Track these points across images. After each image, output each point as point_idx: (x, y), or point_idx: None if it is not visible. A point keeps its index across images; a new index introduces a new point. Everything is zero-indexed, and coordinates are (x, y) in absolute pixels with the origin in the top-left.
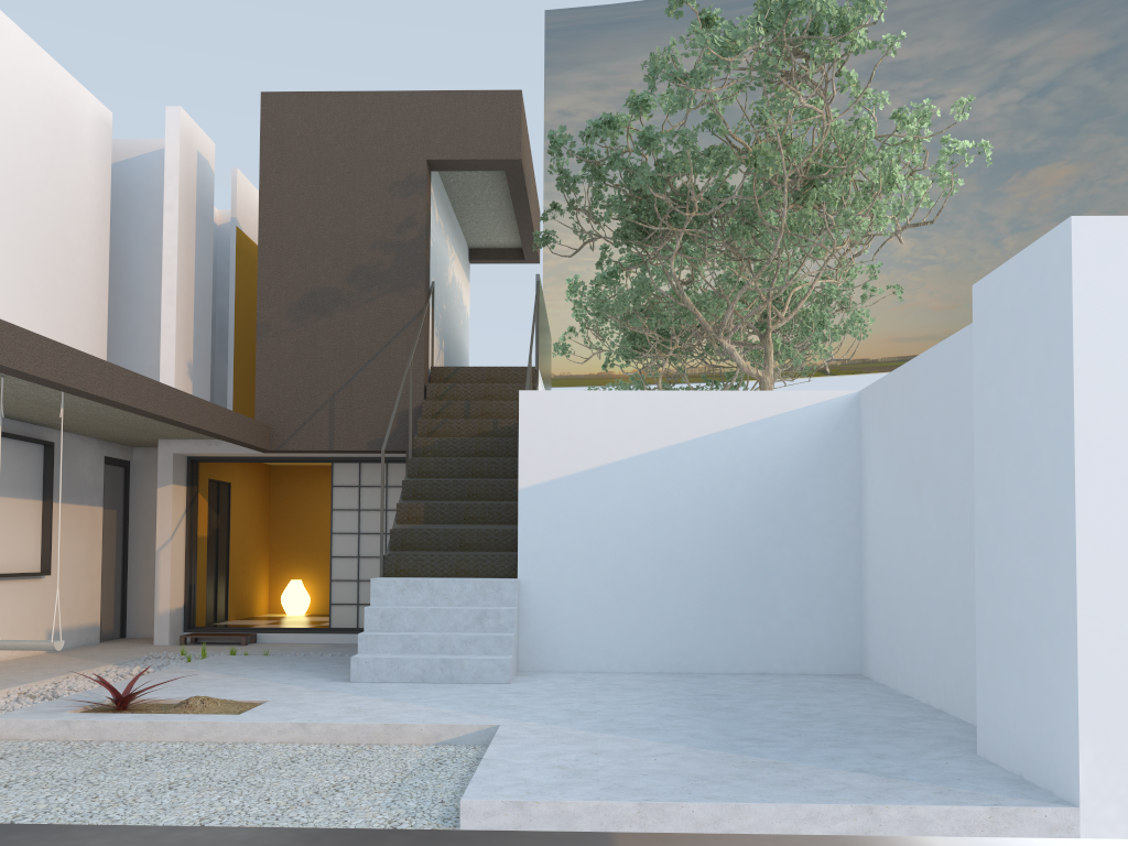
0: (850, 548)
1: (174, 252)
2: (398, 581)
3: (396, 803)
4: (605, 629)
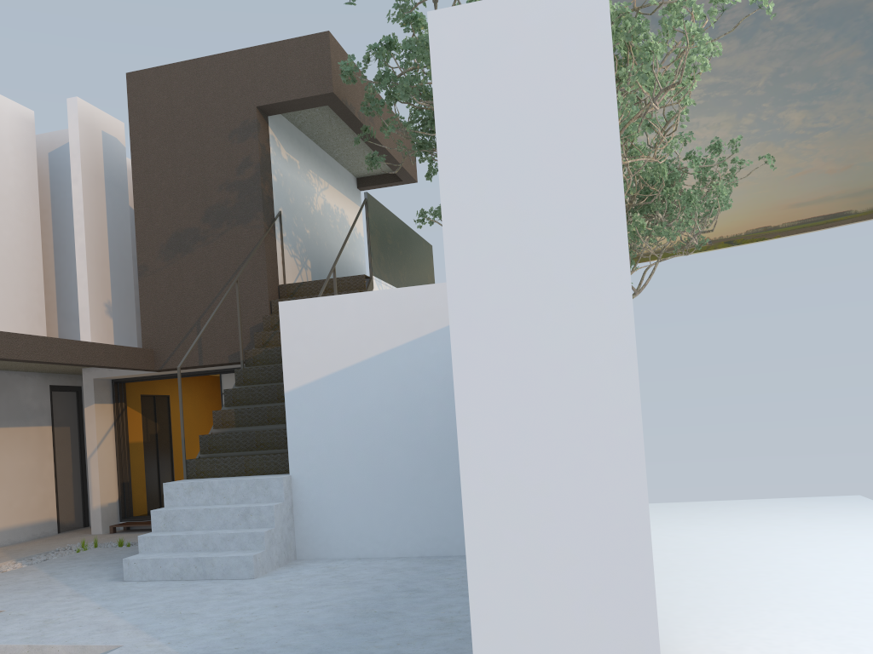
0: None
1: (81, 216)
2: (184, 484)
3: None
4: (369, 517)
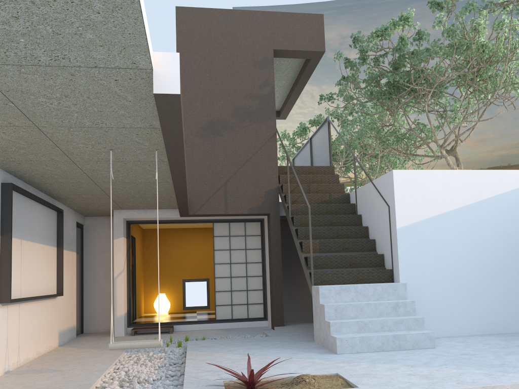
0: None
1: None
2: (336, 287)
3: None
4: (451, 310)
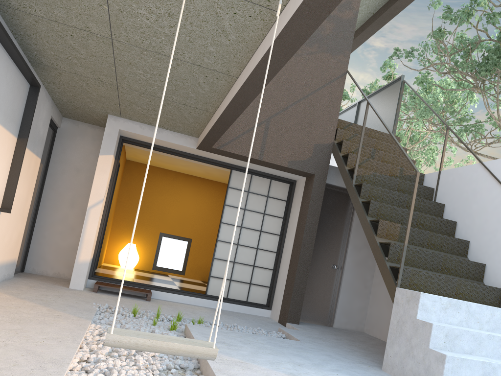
0: None
1: None
2: (443, 299)
3: None
4: None
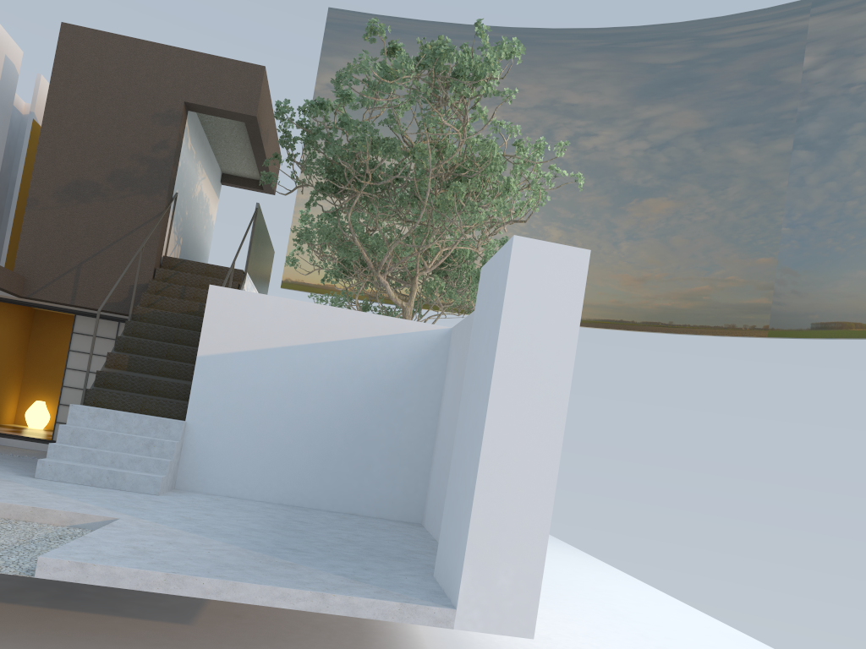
0: (428, 435)
1: None
2: (91, 409)
3: (1, 557)
4: (244, 467)
